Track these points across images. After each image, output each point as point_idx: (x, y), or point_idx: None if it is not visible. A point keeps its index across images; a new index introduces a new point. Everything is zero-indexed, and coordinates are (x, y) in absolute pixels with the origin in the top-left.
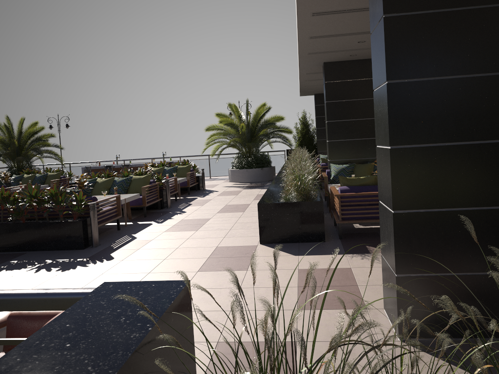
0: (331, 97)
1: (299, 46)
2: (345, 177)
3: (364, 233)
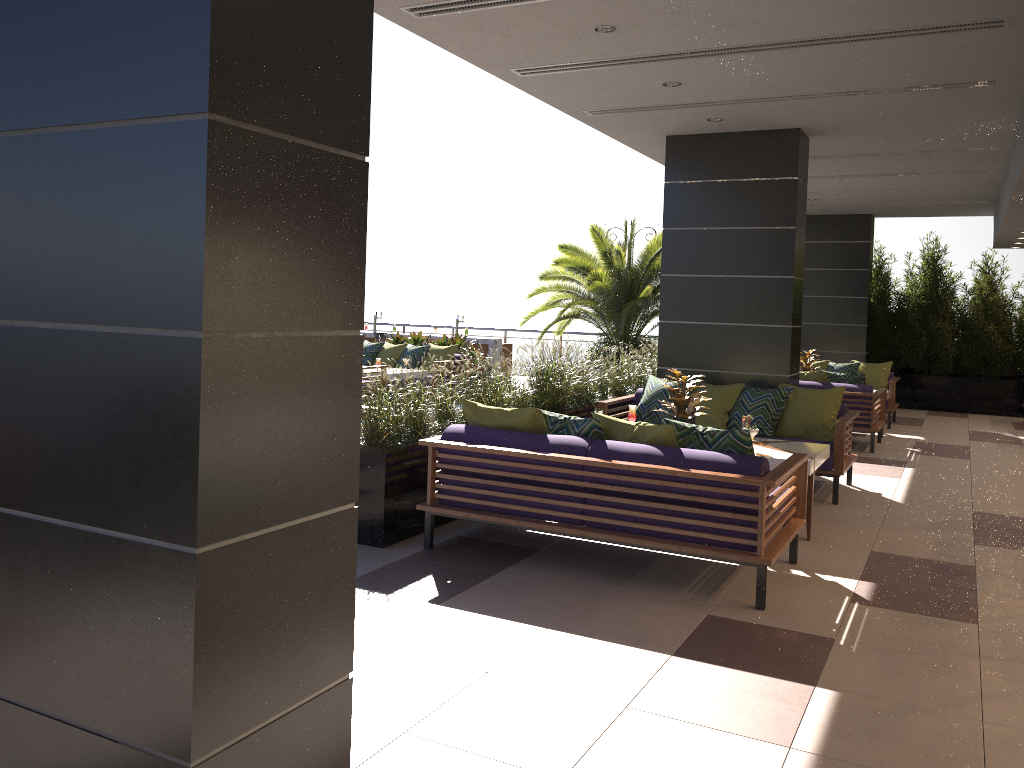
0: (676, 219)
1: (533, 93)
2: (474, 403)
3: (510, 545)
